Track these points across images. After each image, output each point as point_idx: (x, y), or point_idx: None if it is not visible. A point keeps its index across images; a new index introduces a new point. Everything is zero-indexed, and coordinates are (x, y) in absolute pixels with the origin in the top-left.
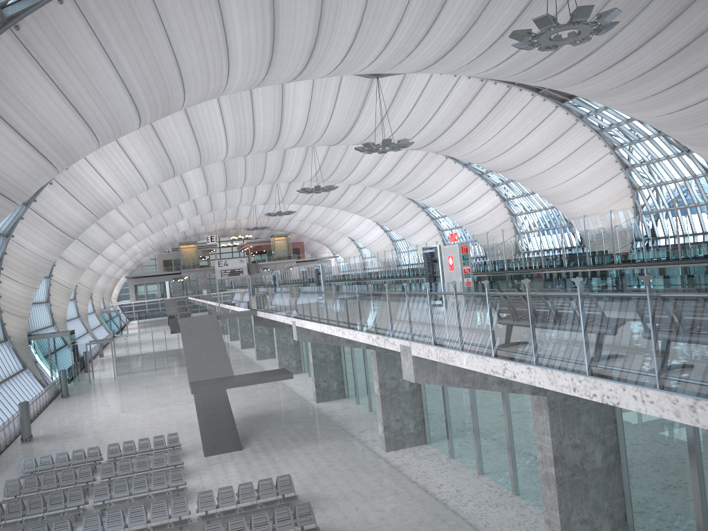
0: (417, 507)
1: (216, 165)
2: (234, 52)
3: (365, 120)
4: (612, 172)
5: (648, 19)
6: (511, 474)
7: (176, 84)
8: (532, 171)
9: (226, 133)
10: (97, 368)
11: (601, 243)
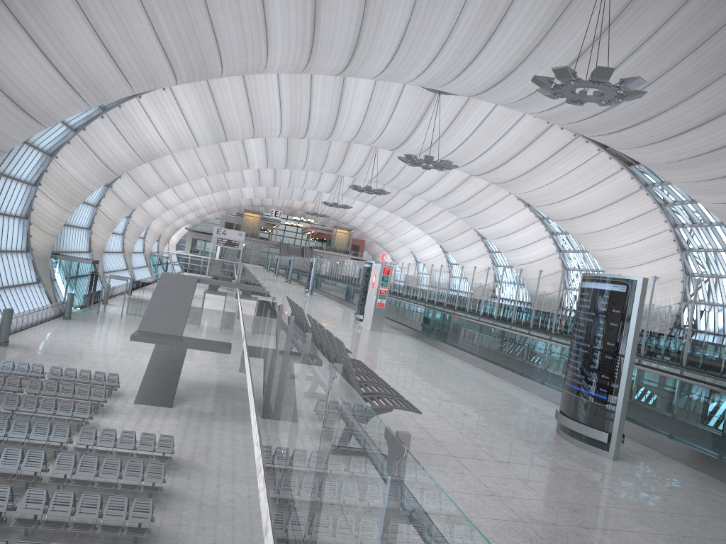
0: None
1: (279, 141)
2: (272, 32)
3: (423, 133)
4: (668, 250)
5: (709, 99)
6: None
7: (212, 50)
8: (585, 227)
9: (281, 111)
10: (116, 303)
11: (508, 299)
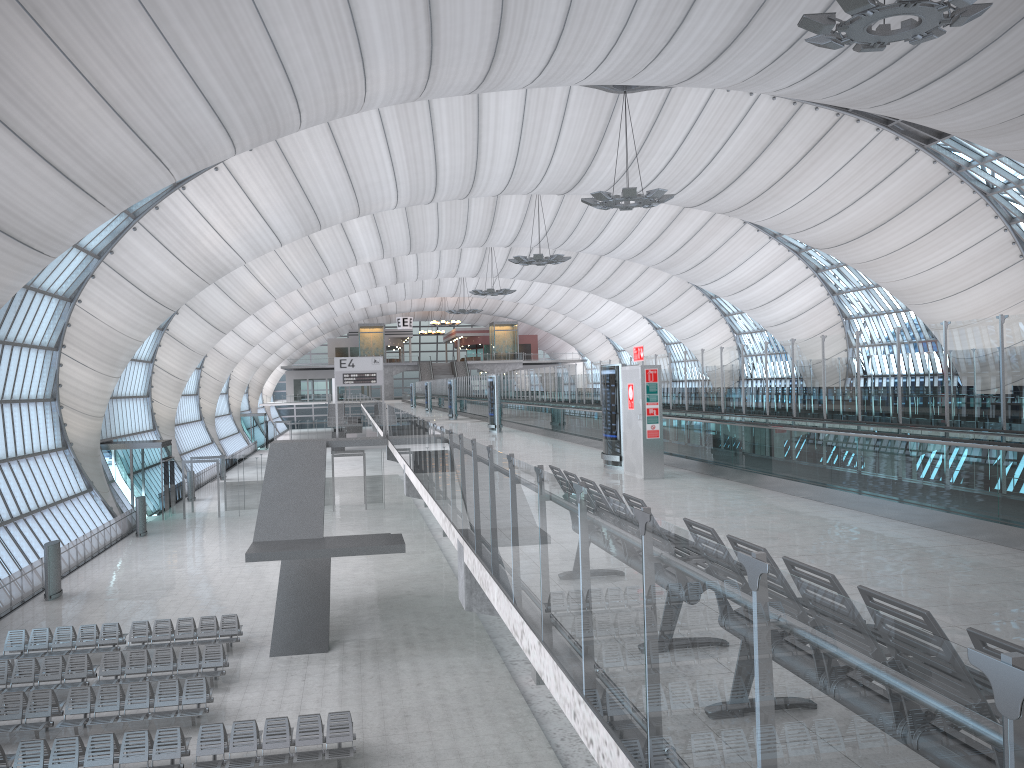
0: None
1: (395, 216)
2: (368, 40)
3: (607, 158)
4: (1006, 260)
5: None
6: None
7: (281, 86)
8: (872, 250)
9: (394, 167)
10: (207, 495)
11: (881, 383)
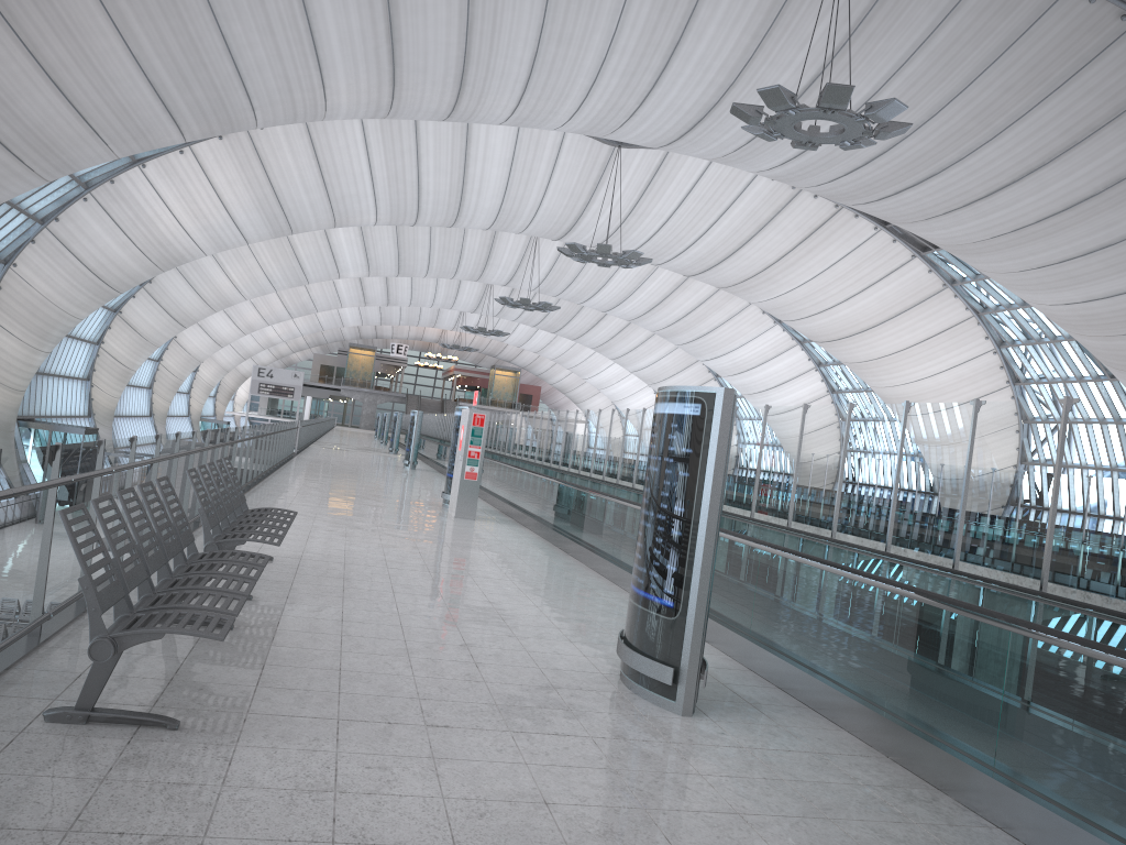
0: None
1: (384, 233)
2: (326, 51)
3: (600, 211)
4: (993, 383)
5: (1027, 138)
6: None
7: (232, 81)
8: (864, 351)
9: (374, 182)
10: None
11: None
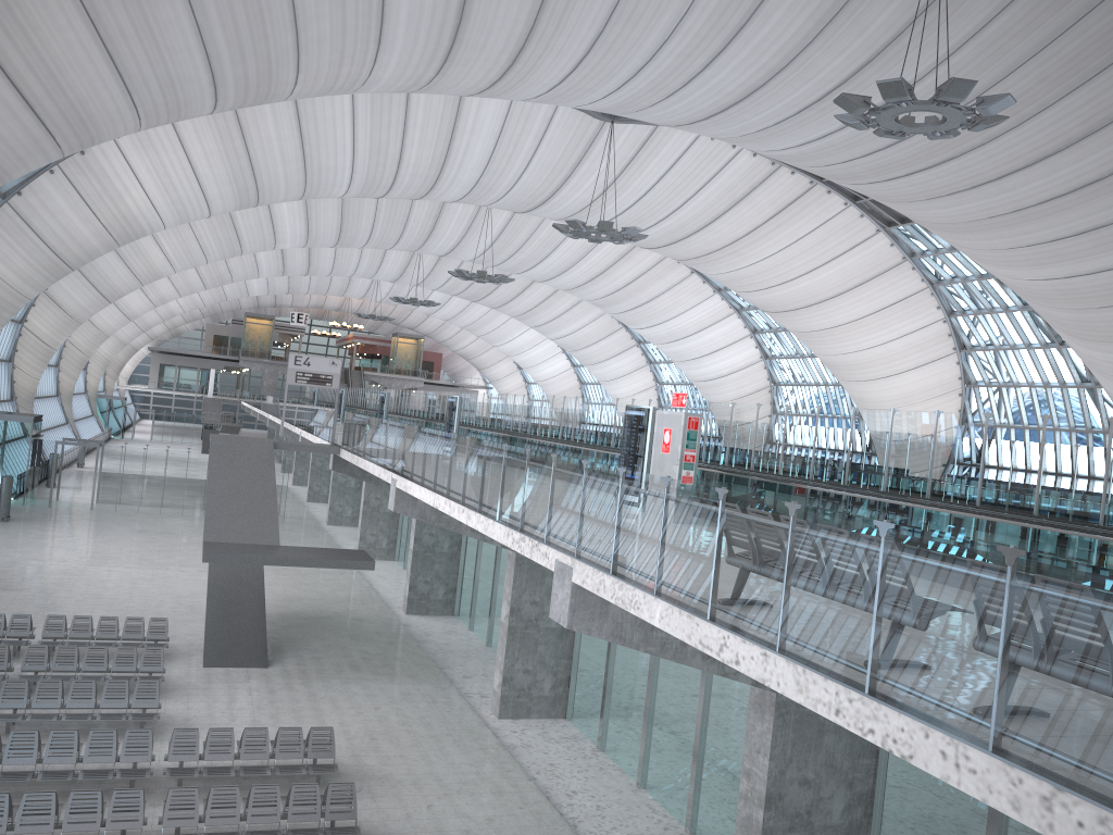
0: (527, 823)
1: (329, 203)
2: (391, 25)
3: (578, 185)
4: (940, 350)
5: (1049, 126)
6: (690, 799)
7: (287, 55)
8: (818, 321)
9: (354, 154)
10: (67, 483)
11: (912, 460)
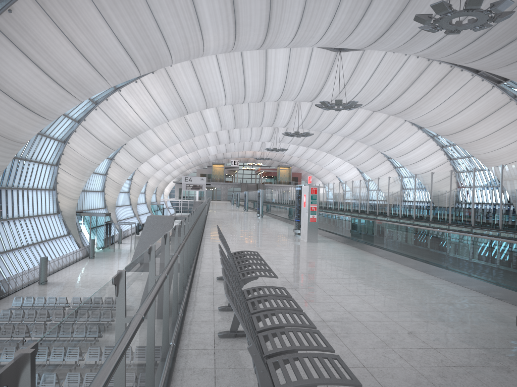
0: None
1: (227, 109)
2: (203, 21)
3: (331, 84)
4: None
5: None
6: None
7: (160, 42)
8: (469, 137)
9: (223, 85)
10: (127, 241)
11: (424, 200)
